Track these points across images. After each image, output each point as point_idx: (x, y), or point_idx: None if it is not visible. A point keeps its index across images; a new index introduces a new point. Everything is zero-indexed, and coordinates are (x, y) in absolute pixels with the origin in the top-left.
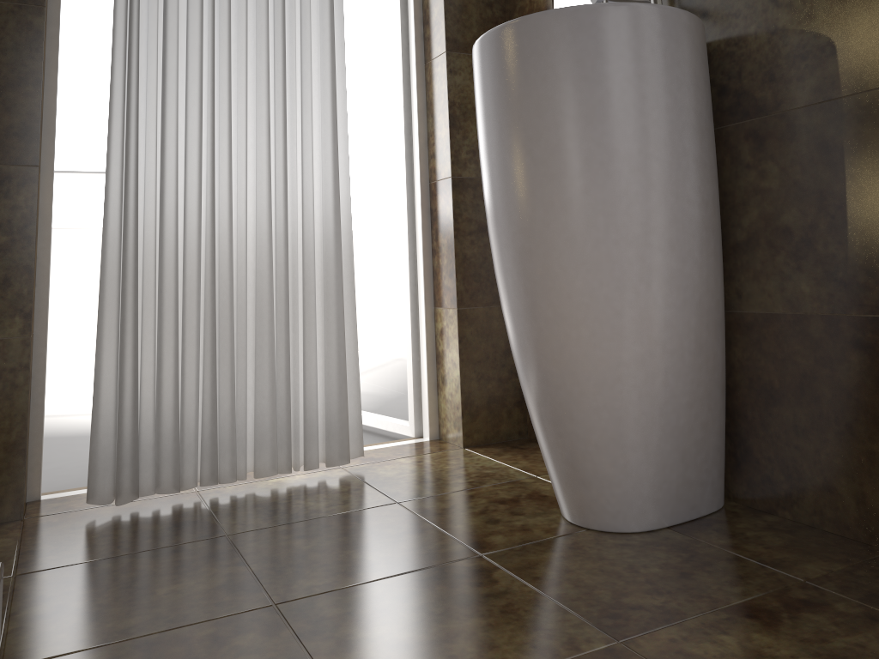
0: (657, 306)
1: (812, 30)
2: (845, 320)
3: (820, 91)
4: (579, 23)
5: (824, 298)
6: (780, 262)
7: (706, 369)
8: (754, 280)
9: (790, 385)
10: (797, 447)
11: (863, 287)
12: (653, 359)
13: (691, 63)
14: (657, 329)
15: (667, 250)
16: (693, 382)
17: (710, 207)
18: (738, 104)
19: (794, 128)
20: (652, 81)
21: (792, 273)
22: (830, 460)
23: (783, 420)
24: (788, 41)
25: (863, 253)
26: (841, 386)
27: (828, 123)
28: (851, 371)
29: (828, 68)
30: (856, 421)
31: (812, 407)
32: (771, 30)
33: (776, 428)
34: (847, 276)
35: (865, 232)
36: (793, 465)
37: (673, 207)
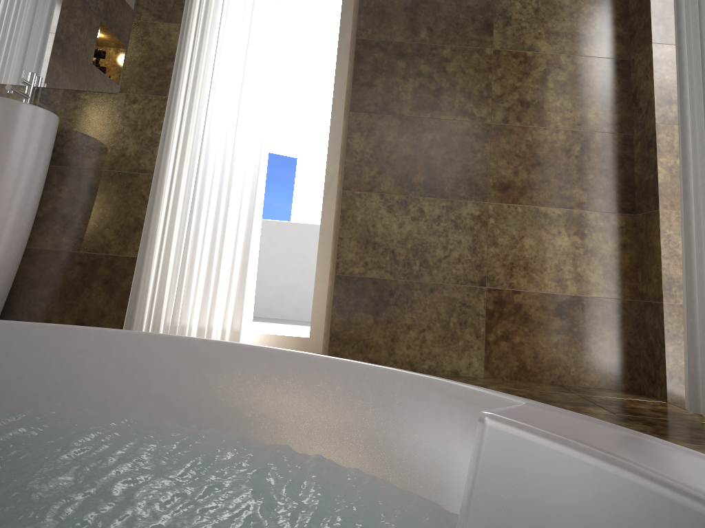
0: (10, 239)
1: (101, 141)
2: (77, 254)
3: (96, 165)
4: (19, 109)
5: (71, 244)
6: (56, 228)
7: (14, 269)
8: (41, 234)
9: (44, 279)
10: (39, 305)
11: (89, 241)
12: (0, 261)
13: (53, 139)
14: (6, 249)
15: (22, 216)
16: (9, 274)
17: (39, 200)
18: (58, 158)
19: (81, 175)
20: (40, 144)
21: (60, 233)
22: (53, 309)
23: (35, 294)
24: (89, 141)
25: (93, 229)
26: (67, 279)
27: (95, 178)
28: (74, 273)
29: (102, 157)
30: (69, 293)
31: (52, 288)
32: (84, 133)
33: (31, 298)
34: (84, 237)
35: (96, 222)
36: (34, 313)
37: (30, 198)
